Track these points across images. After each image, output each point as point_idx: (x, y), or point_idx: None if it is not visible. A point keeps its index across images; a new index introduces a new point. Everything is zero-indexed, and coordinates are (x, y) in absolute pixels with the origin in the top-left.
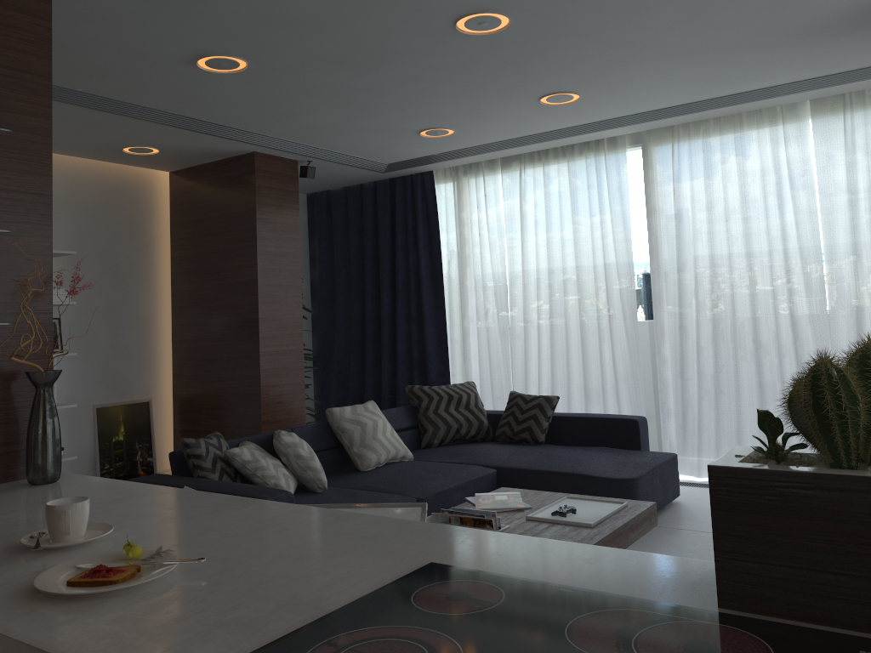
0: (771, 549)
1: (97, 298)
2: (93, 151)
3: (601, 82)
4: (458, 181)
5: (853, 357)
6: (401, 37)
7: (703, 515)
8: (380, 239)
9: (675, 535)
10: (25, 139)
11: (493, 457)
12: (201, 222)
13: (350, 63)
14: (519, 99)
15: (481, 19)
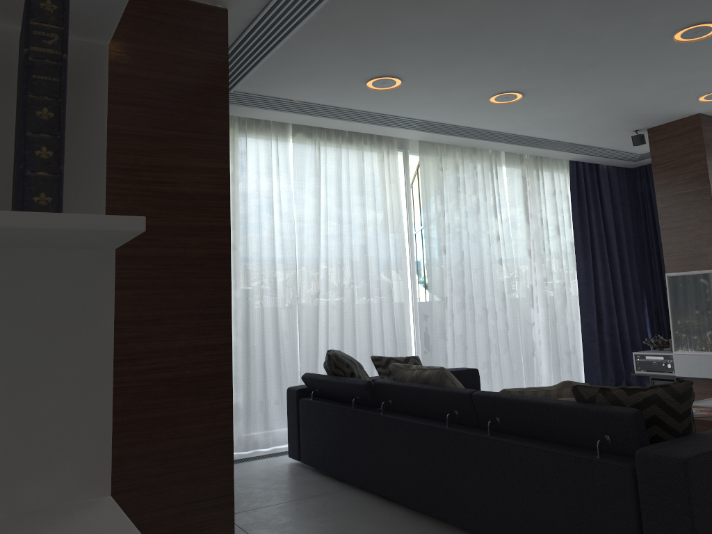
0: None
1: None
2: None
3: (548, 98)
4: (246, 135)
5: None
6: (674, 10)
7: None
8: None
9: None
10: None
11: None
12: None
13: (611, 2)
14: (502, 86)
15: (706, 30)
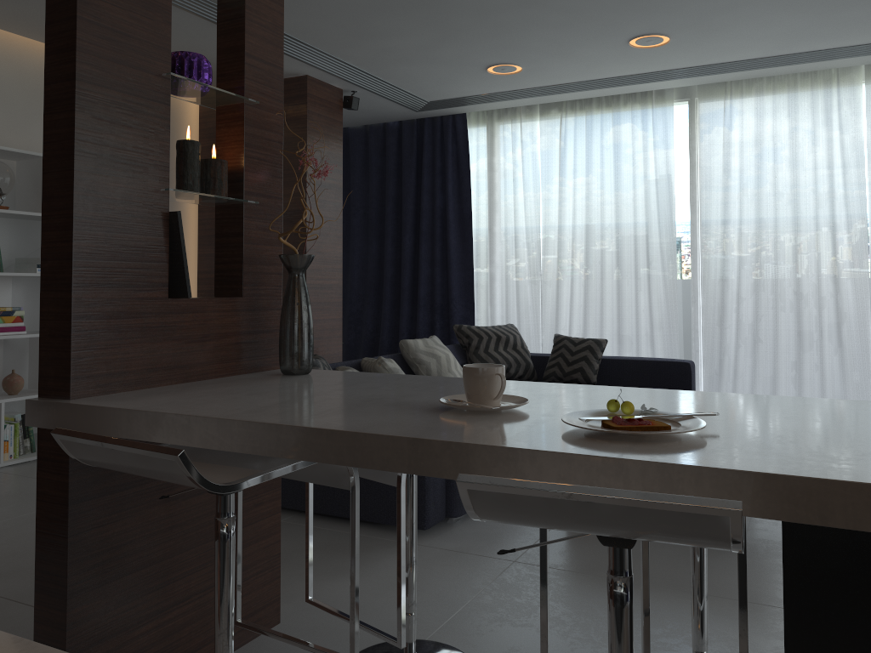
0: None
1: None
2: None
3: (701, 26)
4: (492, 125)
5: None
6: None
7: None
8: (404, 180)
9: None
10: (265, 4)
11: None
12: None
13: None
14: (611, 37)
15: None
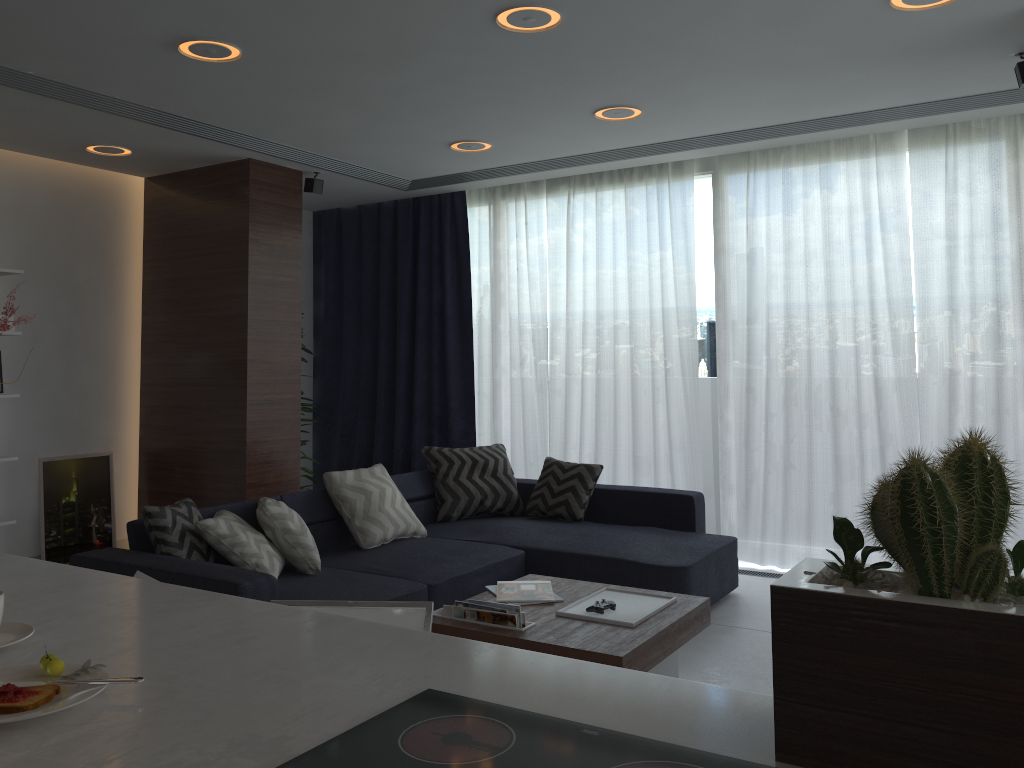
0: (842, 692)
1: (48, 328)
2: (49, 149)
3: (668, 96)
4: (494, 205)
5: (951, 458)
6: (429, 30)
7: (764, 611)
8: (399, 269)
9: (731, 634)
10: None
11: (522, 536)
12: (181, 240)
13: (368, 58)
14: (570, 111)
15: (526, 13)
